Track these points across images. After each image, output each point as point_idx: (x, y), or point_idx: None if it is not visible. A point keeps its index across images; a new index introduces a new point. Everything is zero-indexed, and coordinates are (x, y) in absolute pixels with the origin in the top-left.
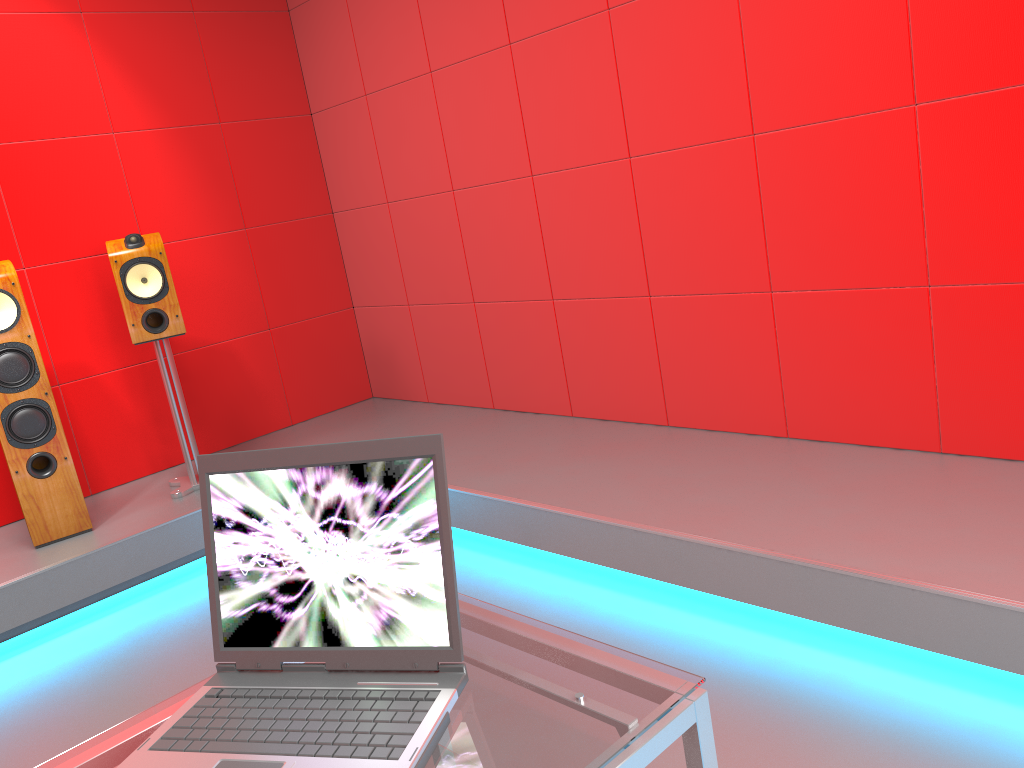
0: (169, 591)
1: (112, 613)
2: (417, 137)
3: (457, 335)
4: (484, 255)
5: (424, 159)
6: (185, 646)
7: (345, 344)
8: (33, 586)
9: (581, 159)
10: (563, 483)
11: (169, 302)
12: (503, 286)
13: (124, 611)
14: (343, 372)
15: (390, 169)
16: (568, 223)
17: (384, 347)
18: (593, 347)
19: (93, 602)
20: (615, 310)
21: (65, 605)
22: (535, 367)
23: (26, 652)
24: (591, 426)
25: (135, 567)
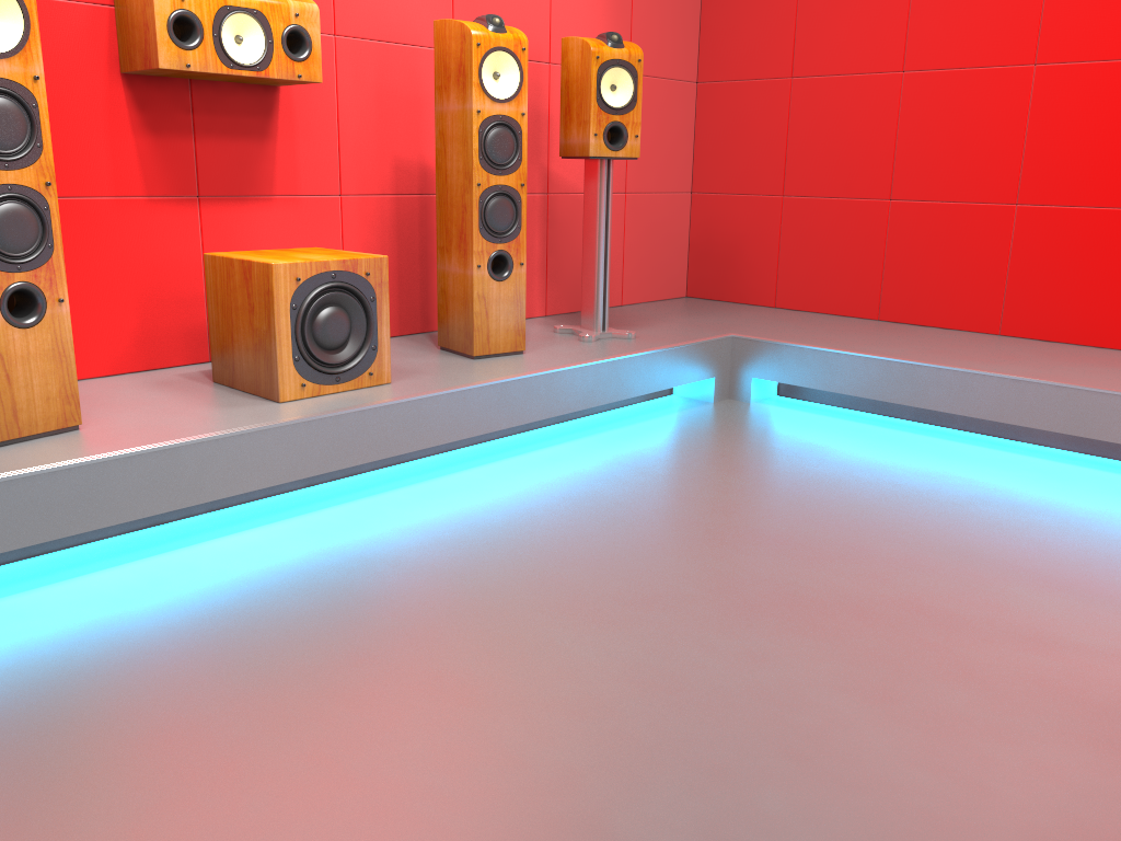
0: (606, 434)
1: (558, 444)
2: (867, 7)
3: (849, 234)
4: (926, 147)
5: (869, 32)
6: (707, 478)
7: (677, 231)
8: (514, 391)
9: (1118, 52)
10: (1101, 378)
11: (632, 119)
12: (943, 184)
13: (572, 444)
14: (670, 261)
15: (810, 40)
16: (1071, 121)
17: (725, 241)
18: (1059, 260)
19: (516, 433)
20: (1108, 222)
21: (532, 421)
22: (960, 277)
23: (494, 463)
24: (1040, 344)
25: (587, 398)
